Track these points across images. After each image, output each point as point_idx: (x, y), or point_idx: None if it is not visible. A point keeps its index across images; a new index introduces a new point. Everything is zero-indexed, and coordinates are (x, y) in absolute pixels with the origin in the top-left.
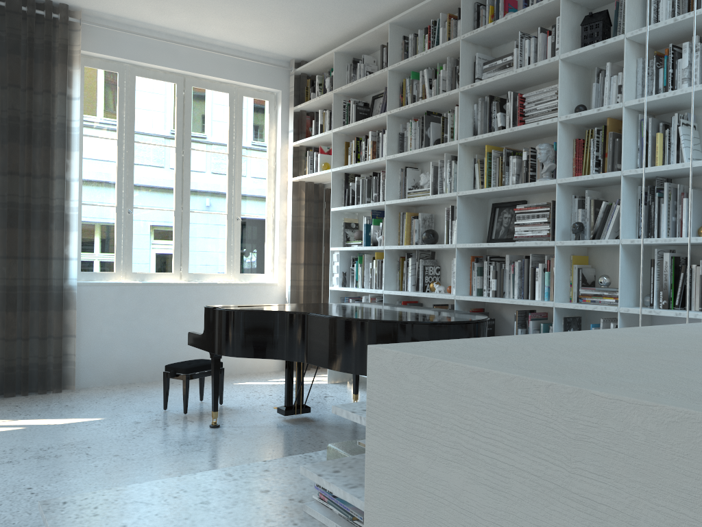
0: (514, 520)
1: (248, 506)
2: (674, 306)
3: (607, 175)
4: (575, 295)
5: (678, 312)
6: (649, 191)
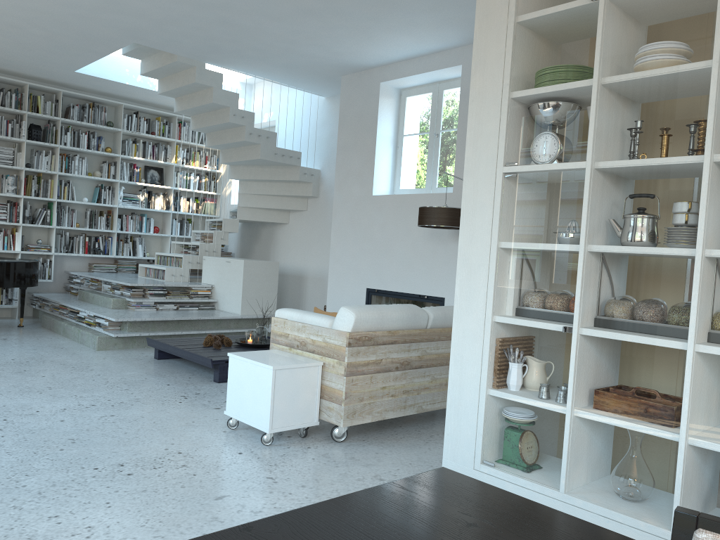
0: (258, 270)
1: (129, 312)
2: (68, 252)
3: (50, 199)
4: (21, 247)
5: (78, 254)
6: (59, 207)
